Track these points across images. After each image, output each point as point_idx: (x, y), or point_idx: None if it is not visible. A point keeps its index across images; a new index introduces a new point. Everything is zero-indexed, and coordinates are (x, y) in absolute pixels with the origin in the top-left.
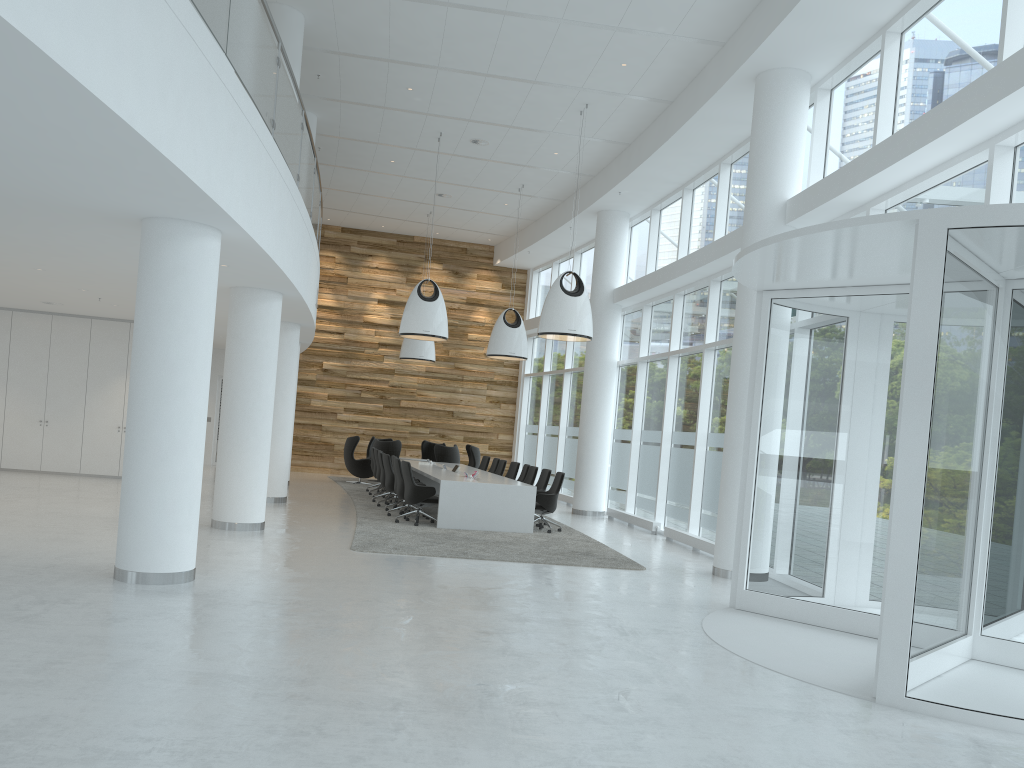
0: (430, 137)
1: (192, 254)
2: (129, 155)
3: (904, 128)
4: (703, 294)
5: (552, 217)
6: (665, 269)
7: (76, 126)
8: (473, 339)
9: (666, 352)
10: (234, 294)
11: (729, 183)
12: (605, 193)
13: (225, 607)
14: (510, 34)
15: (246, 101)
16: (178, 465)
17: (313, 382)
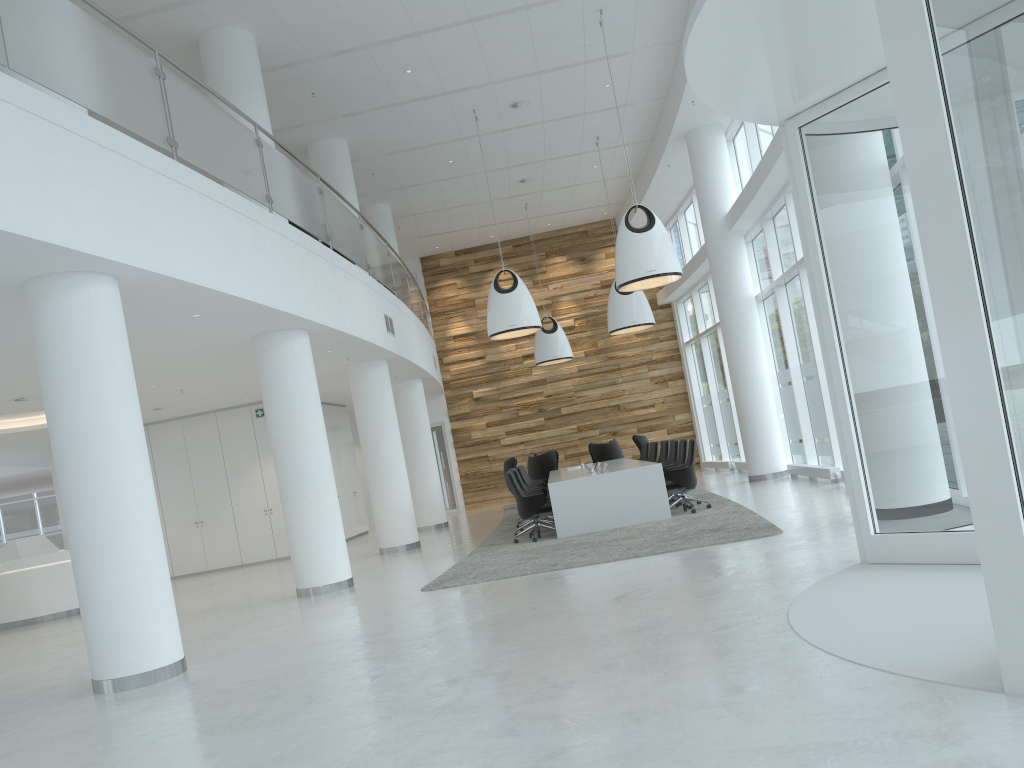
0: (467, 119)
1: (74, 308)
2: None
3: None
4: None
5: (649, 162)
6: (759, 167)
7: None
8: None
9: (794, 264)
10: (254, 345)
11: None
12: (678, 109)
13: (163, 708)
14: None
15: (75, 117)
16: (119, 549)
17: (468, 414)
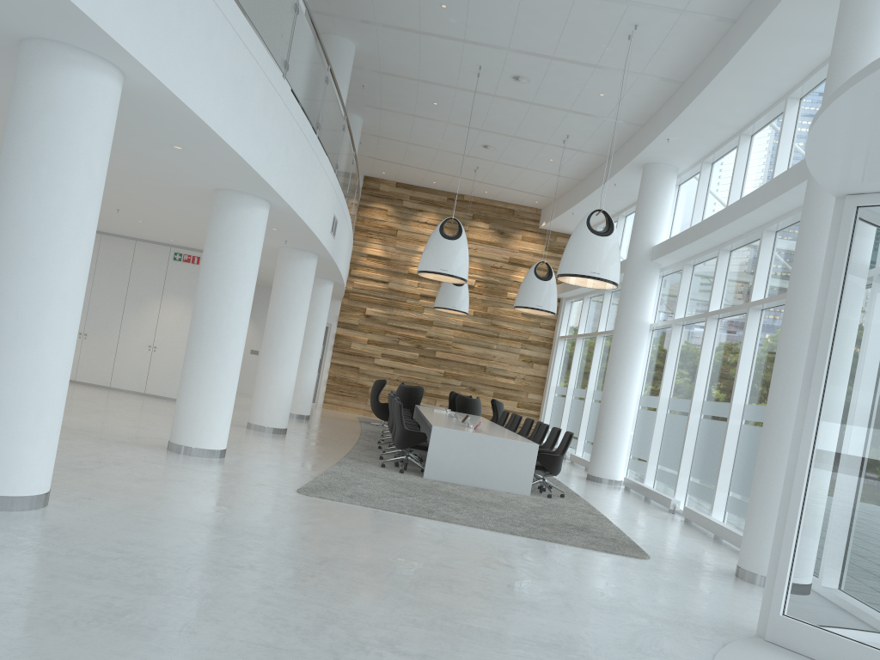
0: (470, 72)
1: (69, 88)
2: None
3: None
4: (753, 248)
5: (597, 175)
6: (711, 219)
7: None
8: (512, 298)
9: (704, 313)
10: (215, 197)
11: (796, 120)
12: (652, 140)
13: (17, 554)
14: None
15: None
16: (24, 358)
17: (355, 326)
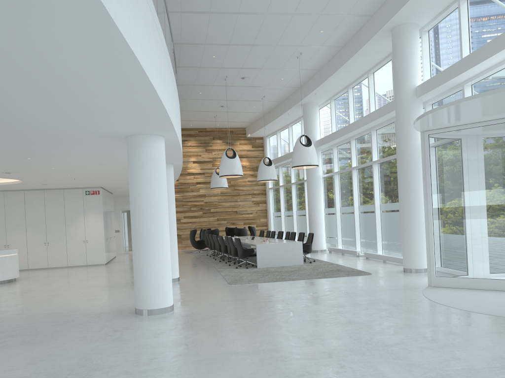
0: (221, 78)
1: (154, 150)
2: (144, 105)
3: (485, 44)
4: (366, 137)
5: (277, 110)
6: (345, 127)
7: (127, 94)
8: None
9: (350, 168)
10: None
11: (373, 82)
12: (308, 95)
13: (202, 320)
14: (267, 24)
15: (172, 72)
16: (161, 254)
17: None
